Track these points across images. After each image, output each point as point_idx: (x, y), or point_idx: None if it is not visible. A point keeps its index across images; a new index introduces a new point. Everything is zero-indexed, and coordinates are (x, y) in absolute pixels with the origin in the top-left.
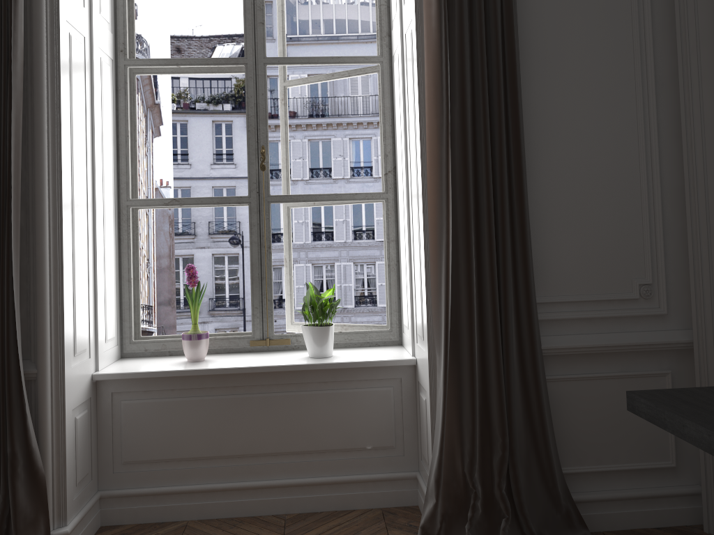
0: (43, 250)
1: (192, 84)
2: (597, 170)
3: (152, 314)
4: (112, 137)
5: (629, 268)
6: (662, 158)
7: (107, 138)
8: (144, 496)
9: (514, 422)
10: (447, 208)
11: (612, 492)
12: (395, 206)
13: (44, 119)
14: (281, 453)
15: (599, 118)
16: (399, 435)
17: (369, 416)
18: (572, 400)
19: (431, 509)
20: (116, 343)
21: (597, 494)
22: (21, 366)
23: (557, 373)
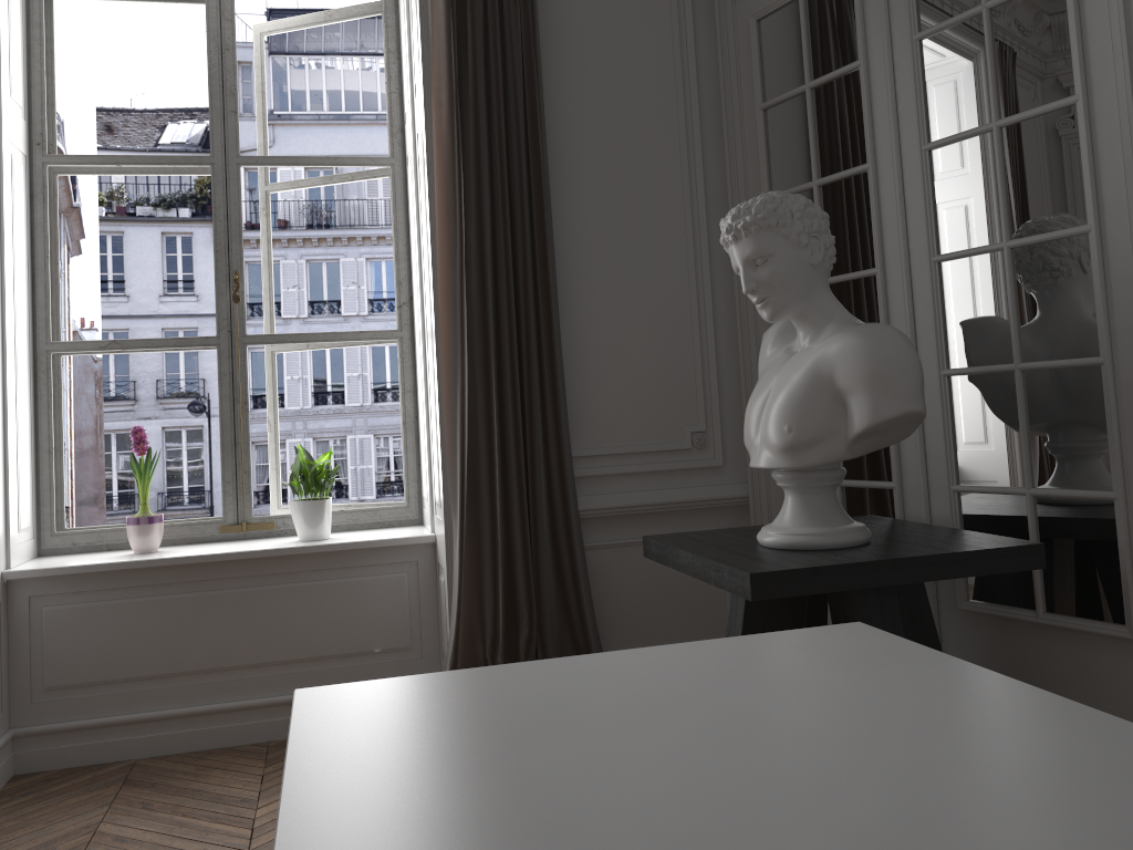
0: None
1: (131, 179)
2: (642, 300)
3: (68, 519)
4: (26, 259)
5: (680, 413)
6: (715, 286)
7: (20, 260)
8: (76, 731)
9: (544, 594)
10: (462, 345)
11: None
12: (412, 347)
13: None
14: (262, 664)
15: (644, 240)
16: (415, 633)
17: (377, 611)
18: (617, 571)
19: None
20: (31, 536)
21: None
22: None
23: (599, 539)
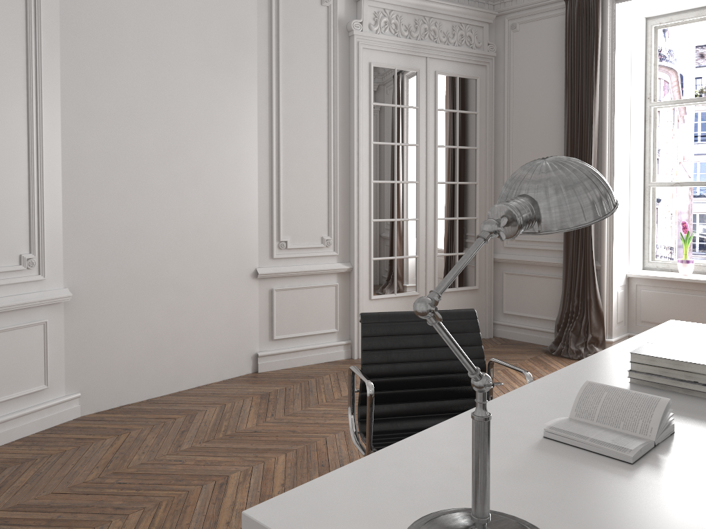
0: None
1: None
2: None
3: (673, 253)
4: (641, 148)
5: None
6: None
7: (638, 149)
8: None
9: None
10: None
11: None
12: None
13: (606, 149)
14: None
15: None
16: None
17: None
18: None
19: None
20: (639, 261)
21: None
22: (593, 262)
23: None
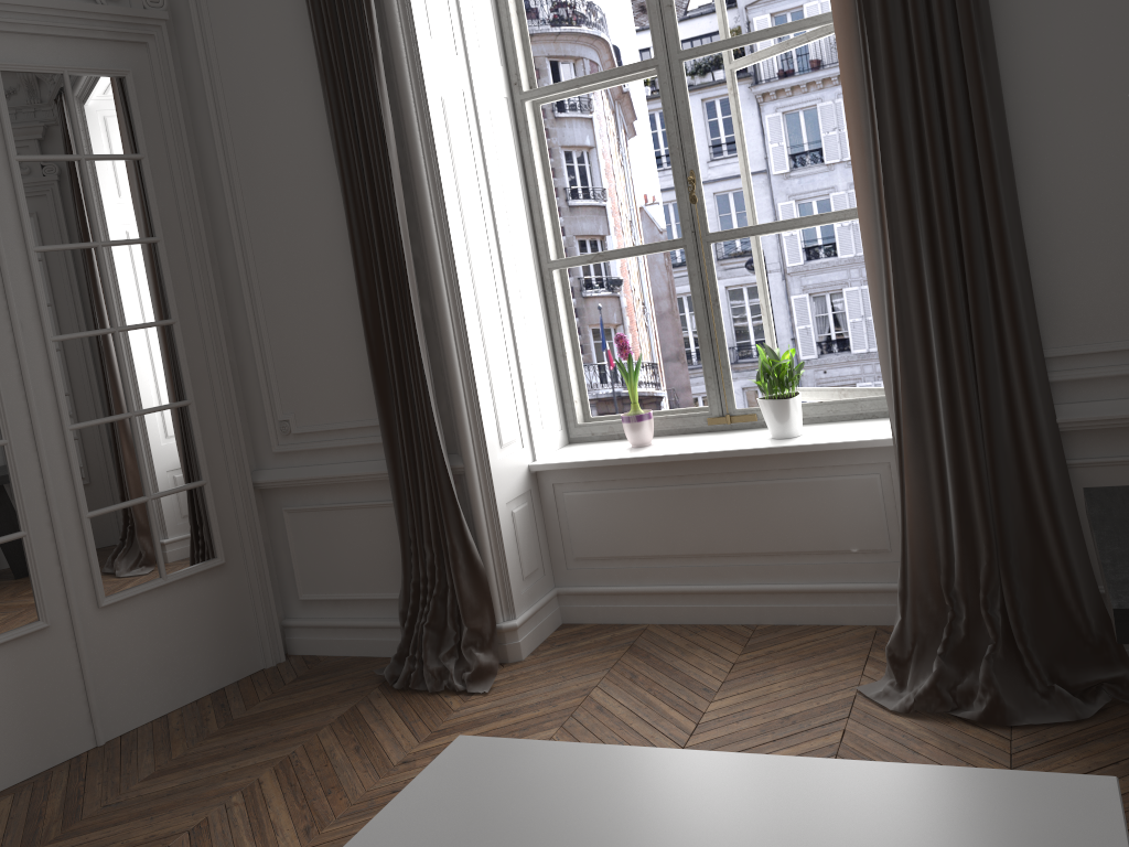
0: (449, 342)
1: None
2: None
3: (658, 374)
4: (520, 191)
5: None
6: None
7: (512, 195)
8: (600, 595)
9: (1005, 523)
10: (883, 244)
11: None
12: None
13: (427, 203)
14: (744, 554)
15: None
16: (894, 536)
17: (850, 512)
18: None
19: (896, 627)
20: (559, 428)
21: None
22: (445, 462)
23: (1092, 454)
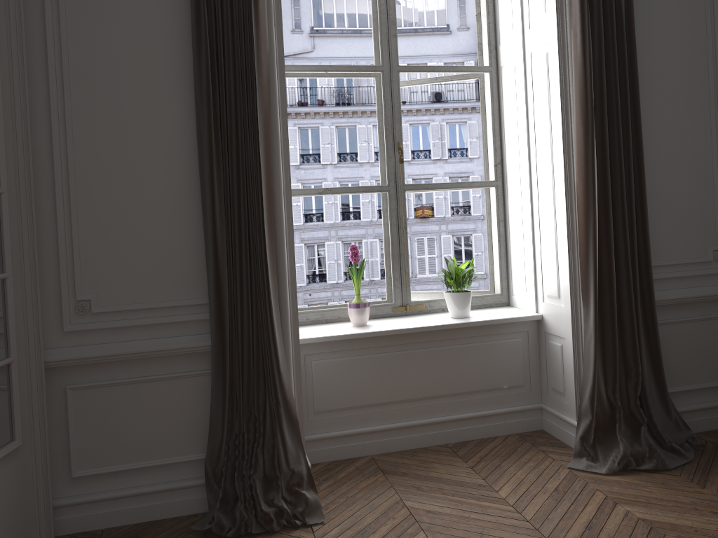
0: (283, 236)
1: None
2: (684, 164)
3: None
4: None
5: (705, 238)
6: None
7: None
8: (335, 438)
9: (643, 356)
10: (594, 196)
11: (696, 405)
12: (502, 192)
13: (278, 125)
14: (439, 396)
15: (686, 125)
16: (526, 376)
17: (505, 362)
18: (669, 339)
19: (588, 424)
20: None
21: (687, 406)
22: (279, 332)
23: (658, 319)
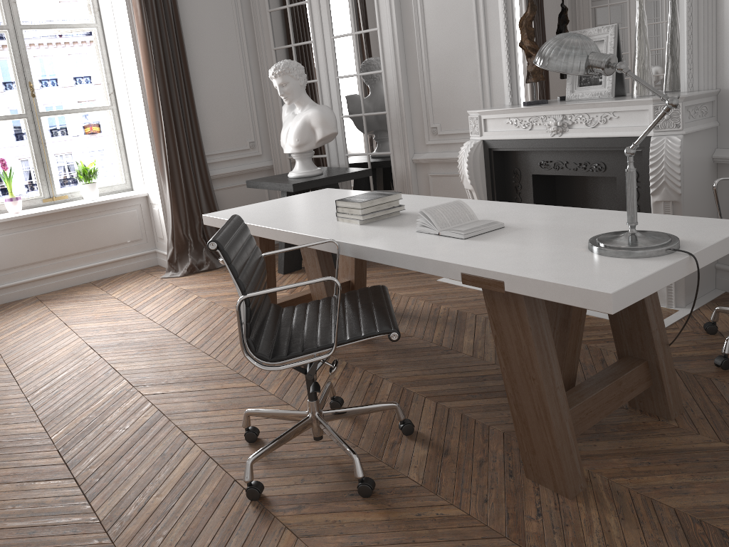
0: None
1: None
2: (226, 90)
3: None
4: None
5: (244, 135)
6: (253, 83)
7: None
8: (6, 288)
9: (203, 208)
10: (160, 114)
11: None
12: (117, 113)
13: None
14: (81, 252)
15: (224, 65)
16: (143, 233)
17: (126, 226)
18: (226, 198)
19: (171, 251)
20: None
21: None
22: None
23: (218, 186)
